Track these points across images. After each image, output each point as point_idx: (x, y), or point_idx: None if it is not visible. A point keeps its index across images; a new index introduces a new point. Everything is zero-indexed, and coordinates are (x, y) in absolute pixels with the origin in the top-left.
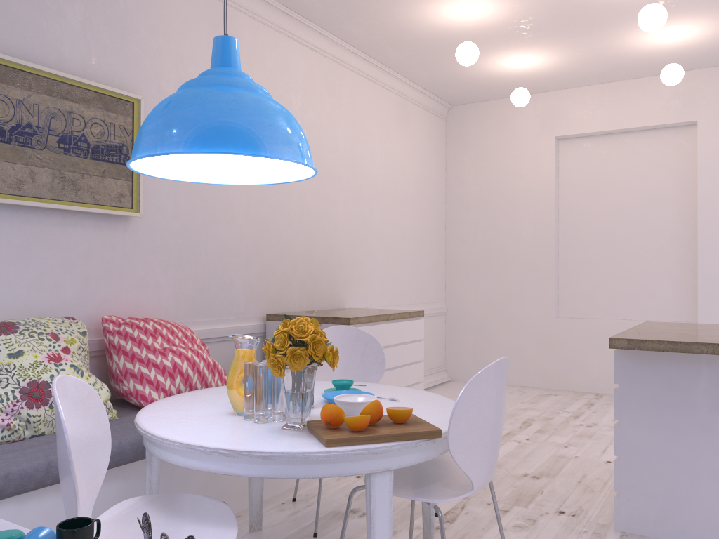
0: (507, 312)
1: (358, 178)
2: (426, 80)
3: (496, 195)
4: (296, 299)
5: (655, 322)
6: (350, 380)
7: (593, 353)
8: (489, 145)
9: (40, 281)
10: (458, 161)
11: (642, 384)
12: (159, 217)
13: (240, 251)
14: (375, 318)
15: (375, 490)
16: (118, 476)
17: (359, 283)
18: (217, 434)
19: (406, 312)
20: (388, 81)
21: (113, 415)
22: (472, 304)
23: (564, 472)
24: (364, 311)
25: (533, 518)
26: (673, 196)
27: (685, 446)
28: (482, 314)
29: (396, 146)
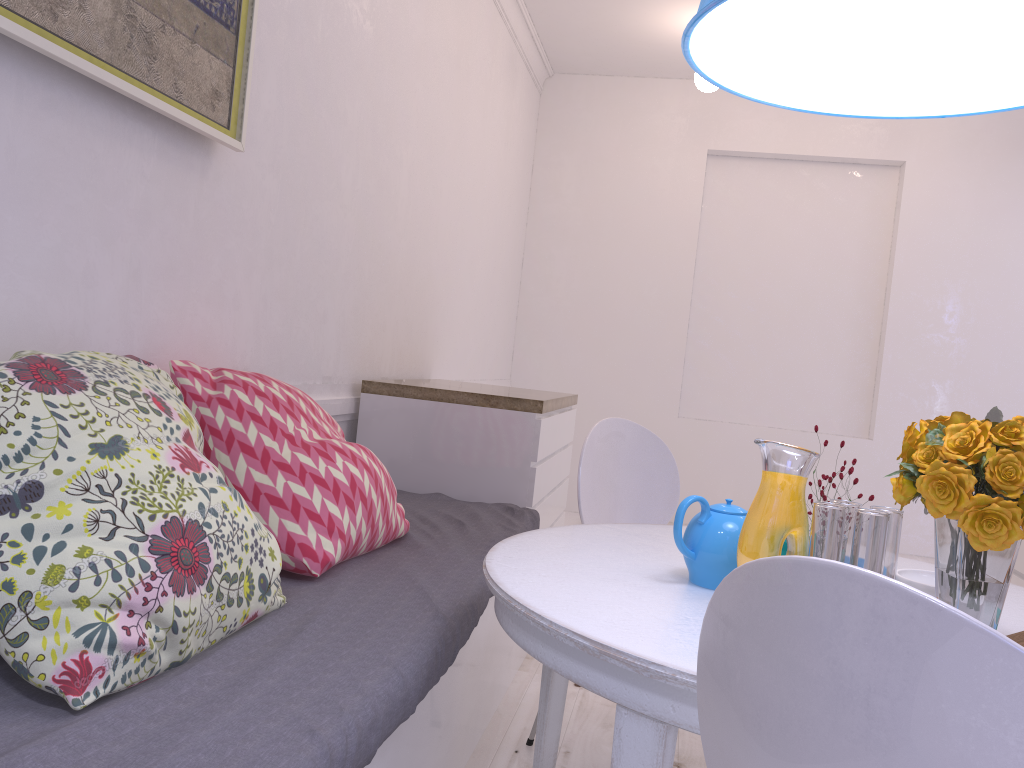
0: (607, 404)
1: (464, 159)
2: (554, 19)
3: (610, 224)
4: (387, 357)
5: None
6: None
7: (728, 472)
8: (607, 146)
9: (59, 261)
10: (553, 162)
11: None
12: (252, 160)
13: (340, 257)
14: (555, 403)
15: None
16: (376, 753)
17: (446, 339)
18: None
19: (570, 396)
20: (506, 6)
21: (283, 595)
22: (554, 388)
23: None
24: (498, 388)
25: None
26: (857, 261)
27: None
28: None
29: (499, 118)
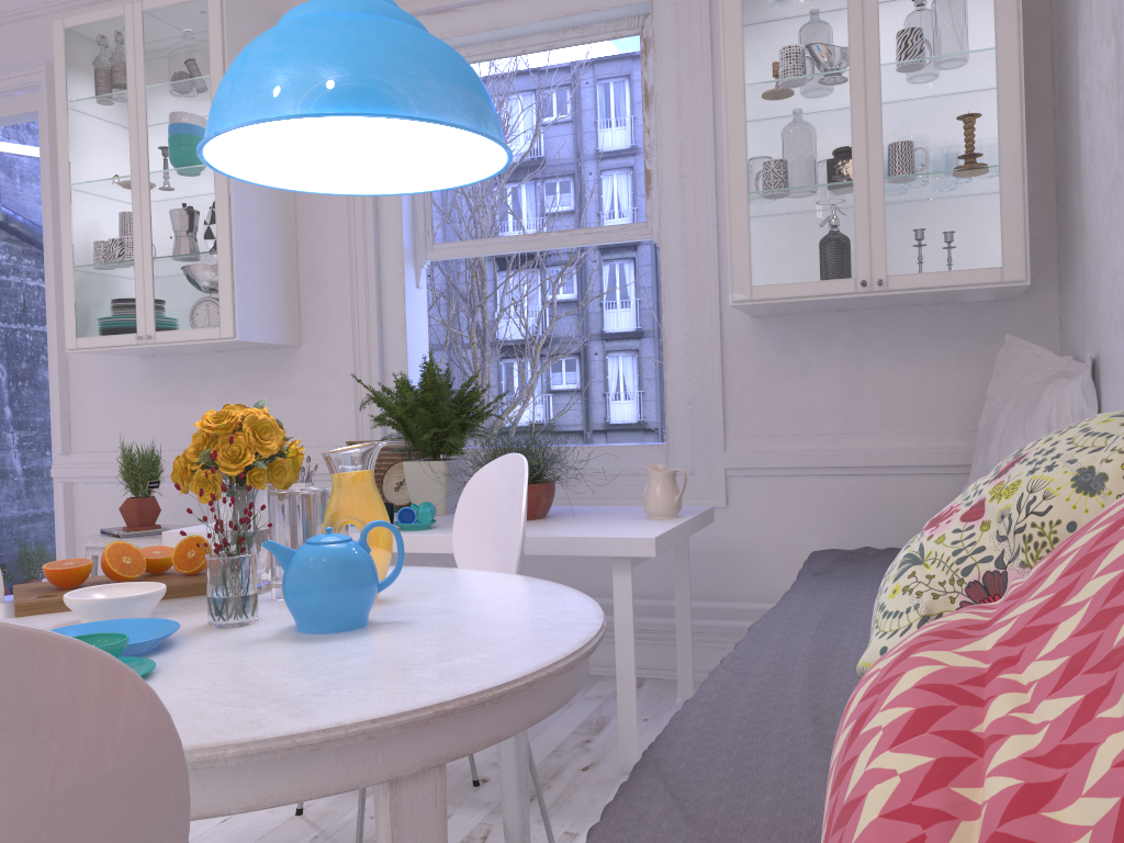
0: None
1: None
2: None
3: None
4: None
5: None
6: None
7: None
8: None
9: None
10: None
11: None
12: None
13: None
14: None
15: None
16: None
17: None
18: None
19: None
20: None
21: None
22: None
23: None
24: None
25: None
26: None
27: None
28: None
29: None
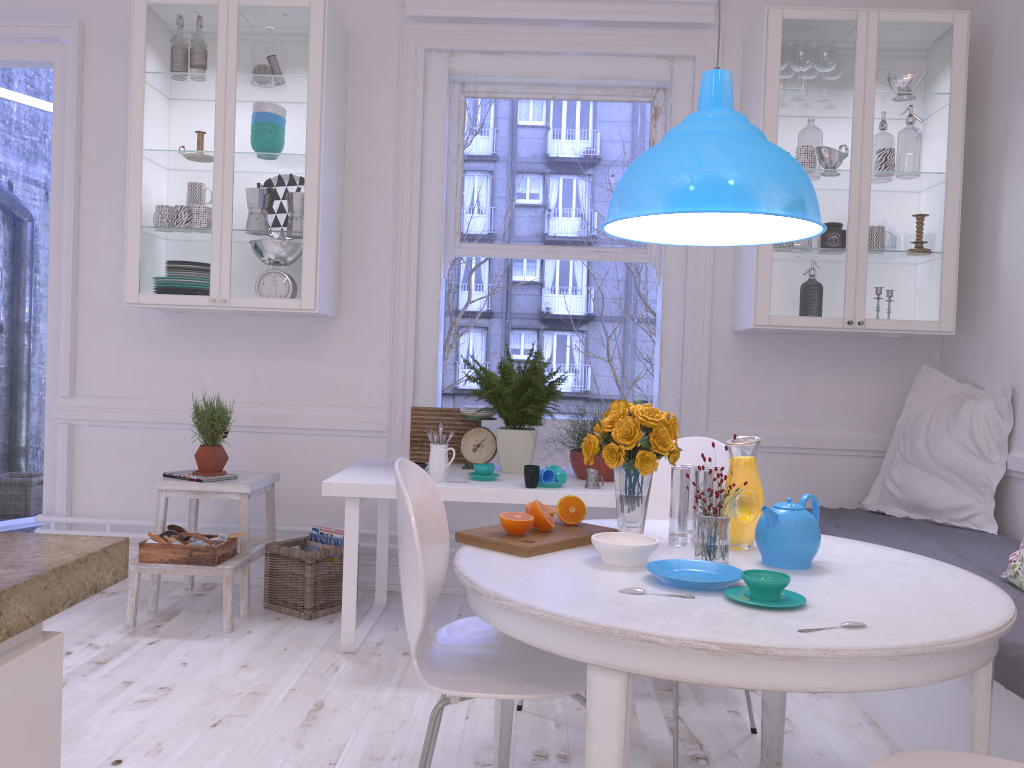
0: None
1: None
2: None
3: None
4: None
5: None
6: (766, 581)
7: None
8: None
9: None
10: None
11: None
12: None
13: None
14: None
15: None
16: None
17: None
18: None
19: None
20: None
21: None
22: None
23: None
24: None
25: None
26: None
27: None
28: None
29: None
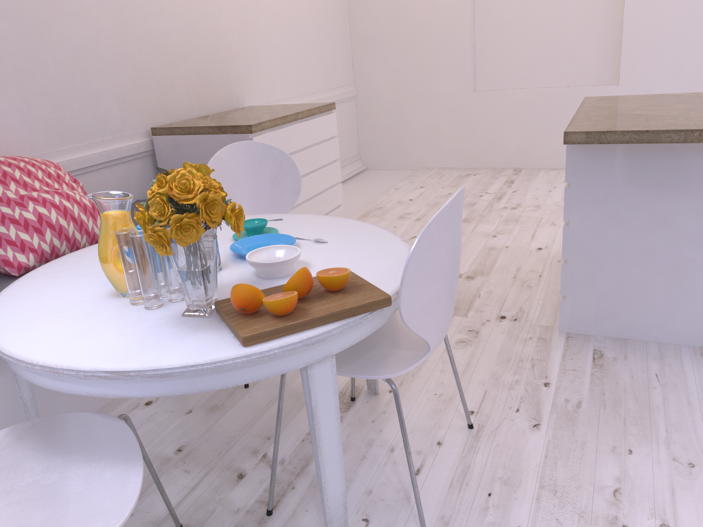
0: (421, 90)
1: None
2: None
3: None
4: (185, 104)
5: (596, 98)
6: (262, 219)
7: (512, 127)
8: None
9: None
10: None
11: (597, 180)
12: None
13: (101, 52)
14: (281, 120)
15: (315, 383)
16: None
17: (256, 75)
18: (94, 339)
19: (315, 108)
20: None
21: None
22: (384, 85)
23: (498, 268)
24: (267, 110)
25: (476, 329)
26: None
27: (639, 244)
28: (395, 94)
29: None
